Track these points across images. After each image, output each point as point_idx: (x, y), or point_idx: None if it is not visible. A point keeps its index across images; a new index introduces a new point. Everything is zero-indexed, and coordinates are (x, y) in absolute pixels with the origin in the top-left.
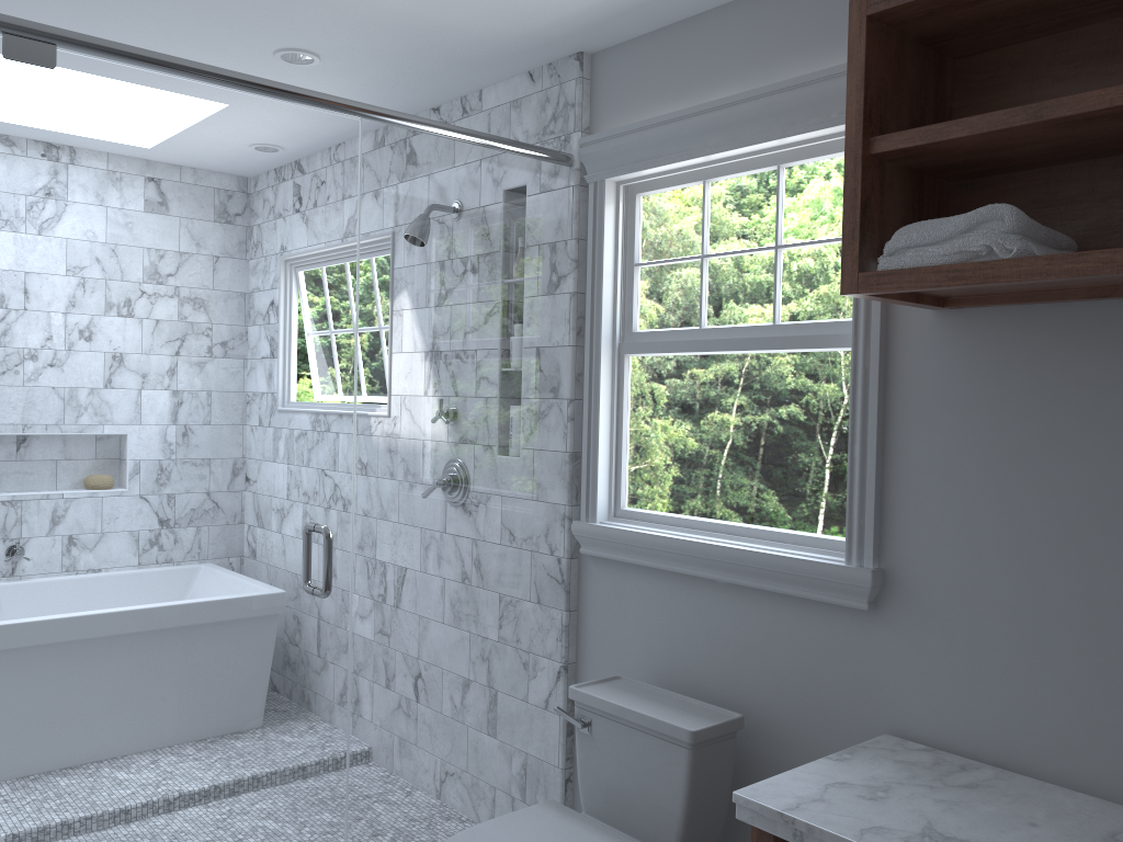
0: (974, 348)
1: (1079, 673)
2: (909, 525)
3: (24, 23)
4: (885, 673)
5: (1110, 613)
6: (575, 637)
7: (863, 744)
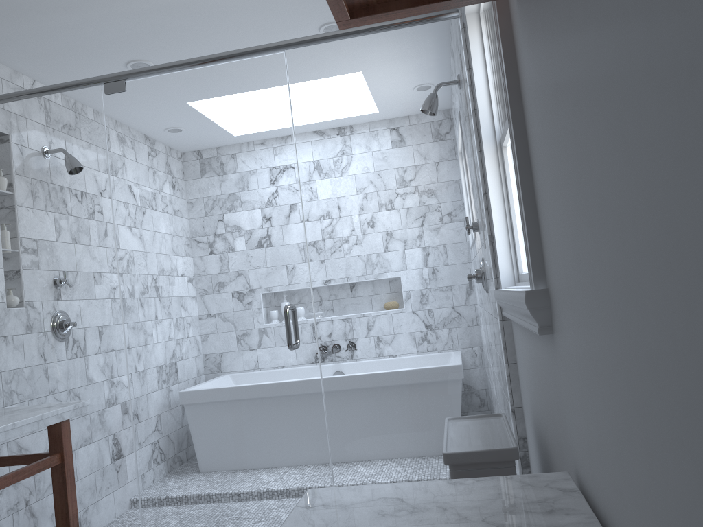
0: (527, 17)
1: (608, 391)
2: (545, 236)
3: (109, 75)
4: (565, 404)
5: (605, 300)
6: (518, 385)
7: (514, 476)
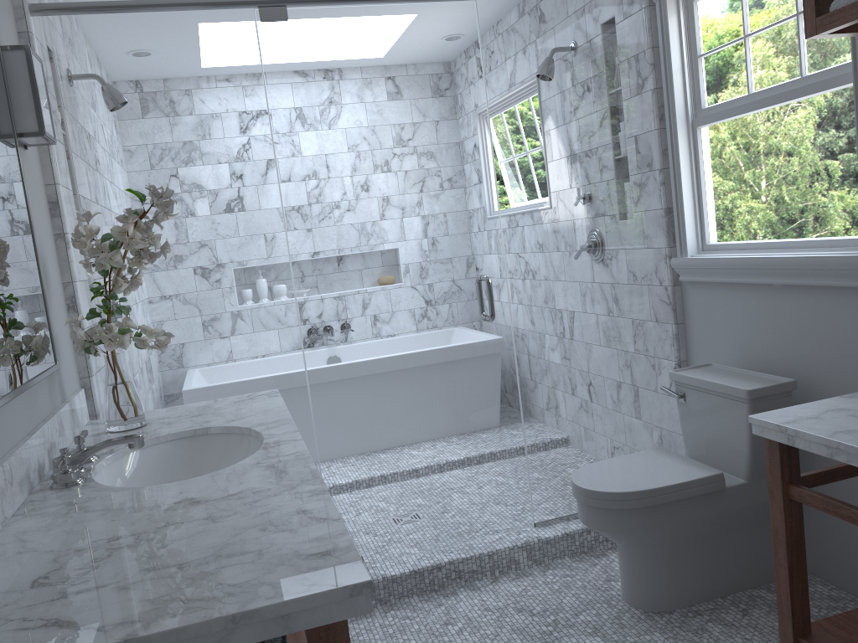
0: None
1: None
2: None
3: None
4: None
5: None
6: (684, 342)
7: None
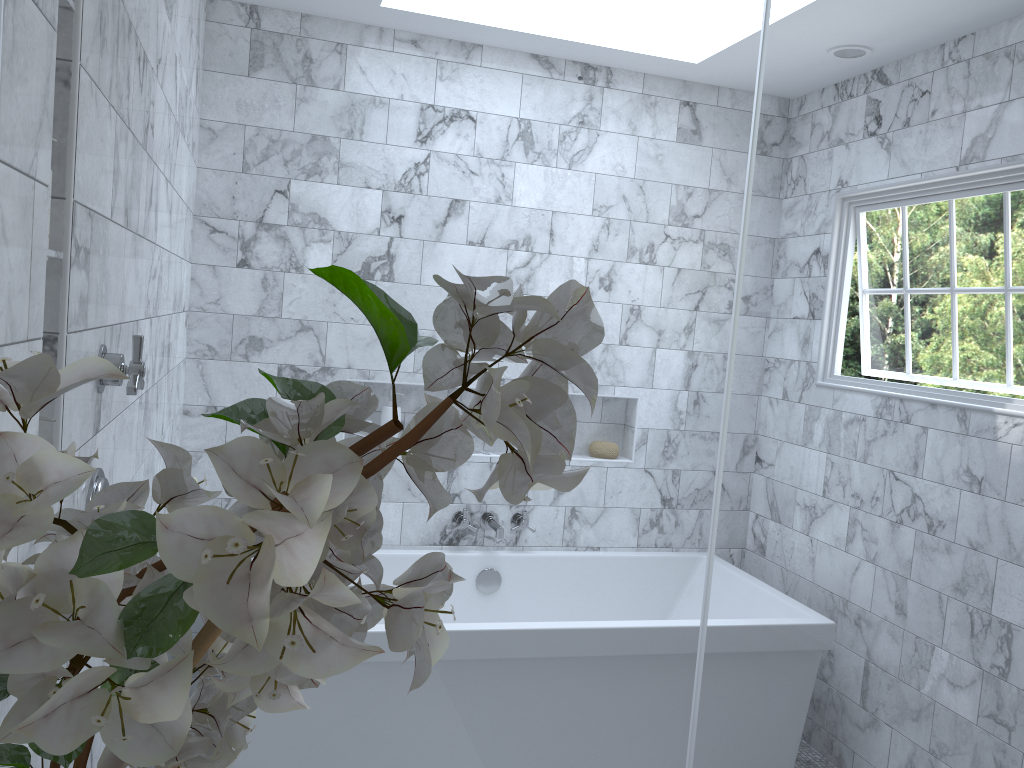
0: None
1: None
2: None
3: None
4: None
5: None
6: None
7: None
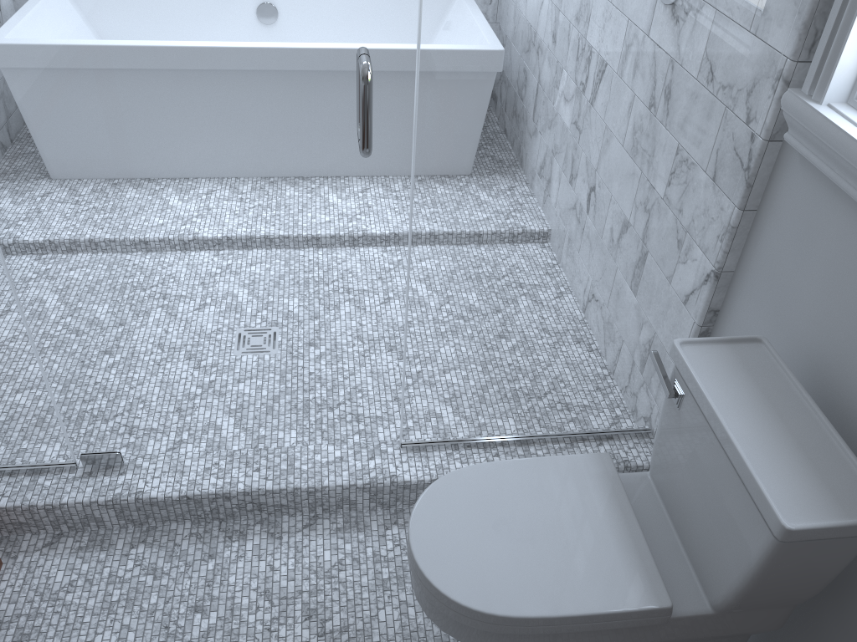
0: None
1: None
2: None
3: None
4: None
5: None
6: (742, 243)
7: None
